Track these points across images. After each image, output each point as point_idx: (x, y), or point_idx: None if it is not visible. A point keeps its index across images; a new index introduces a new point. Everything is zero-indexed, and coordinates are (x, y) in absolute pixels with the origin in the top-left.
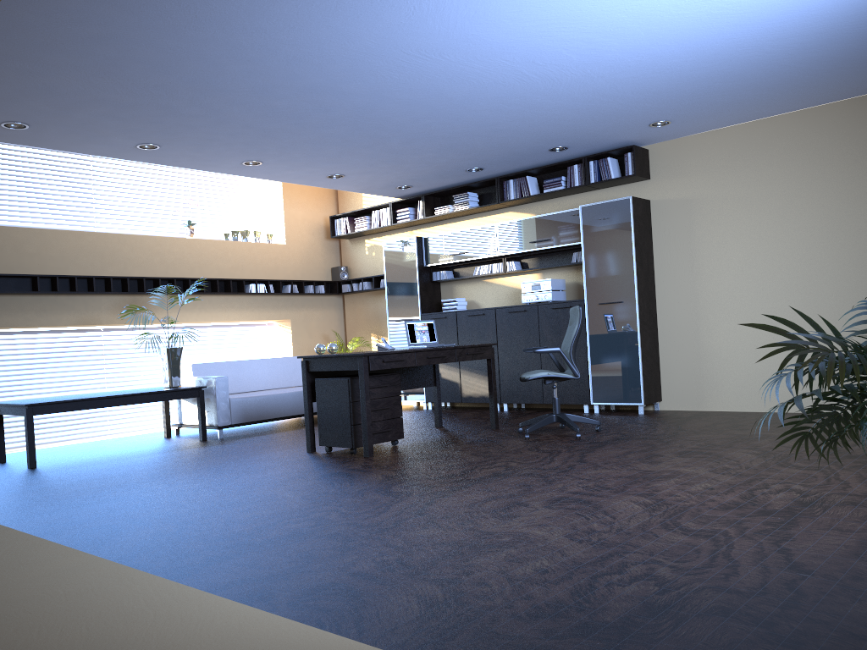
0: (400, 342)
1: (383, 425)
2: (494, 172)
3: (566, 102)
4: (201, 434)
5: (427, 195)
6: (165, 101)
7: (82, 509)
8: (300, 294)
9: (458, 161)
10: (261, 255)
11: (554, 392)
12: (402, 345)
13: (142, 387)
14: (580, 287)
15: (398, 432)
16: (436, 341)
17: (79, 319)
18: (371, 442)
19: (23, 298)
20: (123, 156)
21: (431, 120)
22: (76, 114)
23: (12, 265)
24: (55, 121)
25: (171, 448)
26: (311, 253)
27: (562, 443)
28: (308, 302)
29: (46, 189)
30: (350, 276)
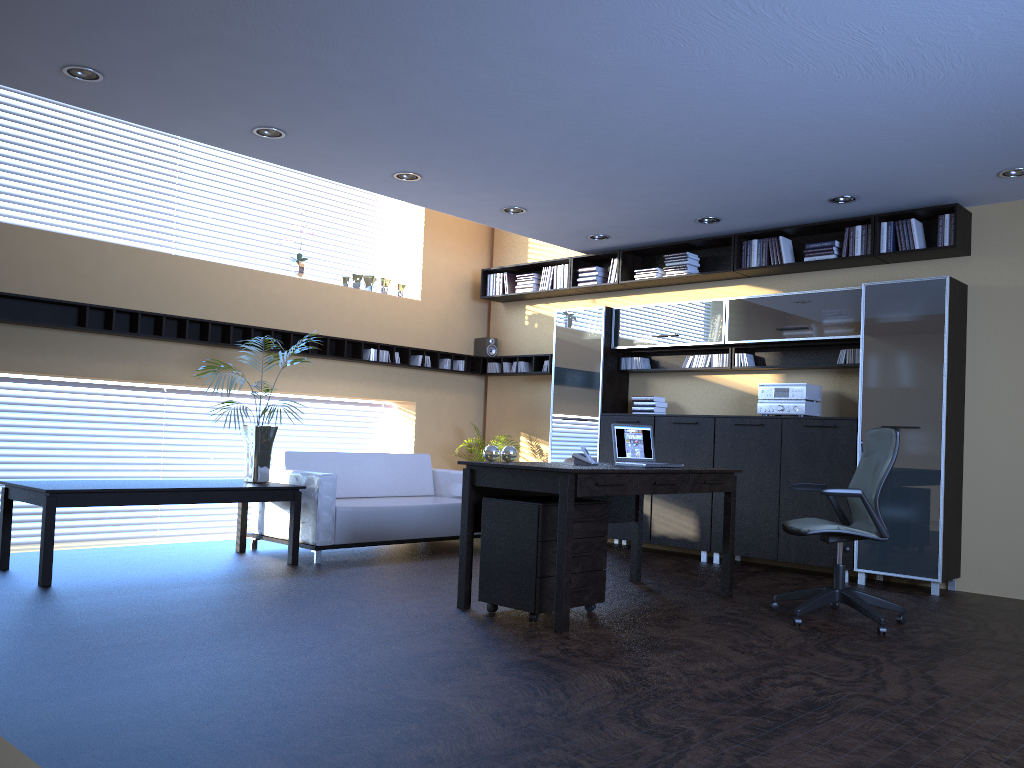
0: (567, 449)
1: (579, 580)
2: (731, 226)
3: (905, 120)
4: (291, 555)
5: (626, 251)
6: (314, 53)
7: (116, 692)
8: (432, 369)
9: (693, 204)
10: (387, 311)
11: (839, 555)
12: (569, 454)
13: (210, 474)
14: (843, 399)
15: (598, 591)
16: (652, 458)
17: (136, 372)
18: (567, 608)
19: (63, 334)
20: (229, 146)
21: (691, 131)
22: (176, 63)
23: (54, 287)
24: (143, 72)
25: (248, 574)
26: (451, 316)
27: (863, 641)
28: (441, 381)
29: (113, 188)
30: (499, 352)
